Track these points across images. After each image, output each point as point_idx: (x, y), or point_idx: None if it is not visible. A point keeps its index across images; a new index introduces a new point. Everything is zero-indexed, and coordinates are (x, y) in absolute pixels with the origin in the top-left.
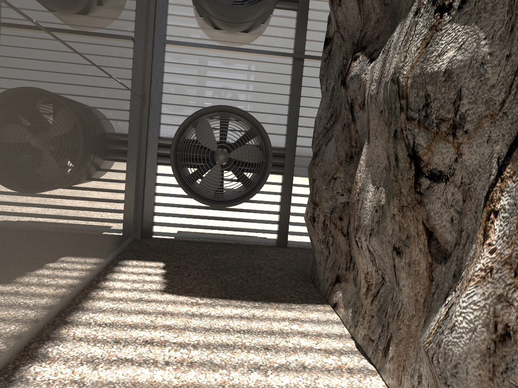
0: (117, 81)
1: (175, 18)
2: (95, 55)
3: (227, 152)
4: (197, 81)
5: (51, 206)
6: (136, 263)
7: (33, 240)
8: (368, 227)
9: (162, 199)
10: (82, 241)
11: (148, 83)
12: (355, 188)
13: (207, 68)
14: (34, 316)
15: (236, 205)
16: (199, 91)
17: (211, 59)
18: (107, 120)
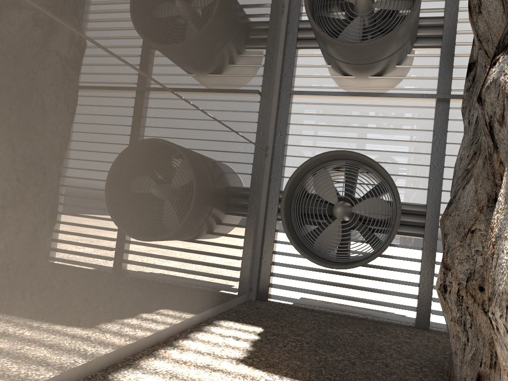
0: (223, 124)
1: (303, 70)
2: (184, 89)
3: (348, 205)
4: (324, 131)
5: (97, 238)
6: (232, 325)
7: (60, 272)
8: (504, 295)
9: (281, 258)
10: (153, 288)
11: (272, 135)
12: (490, 237)
13: (335, 118)
14: (57, 364)
15: (364, 272)
16: (325, 142)
17: (340, 108)
18: (203, 162)
